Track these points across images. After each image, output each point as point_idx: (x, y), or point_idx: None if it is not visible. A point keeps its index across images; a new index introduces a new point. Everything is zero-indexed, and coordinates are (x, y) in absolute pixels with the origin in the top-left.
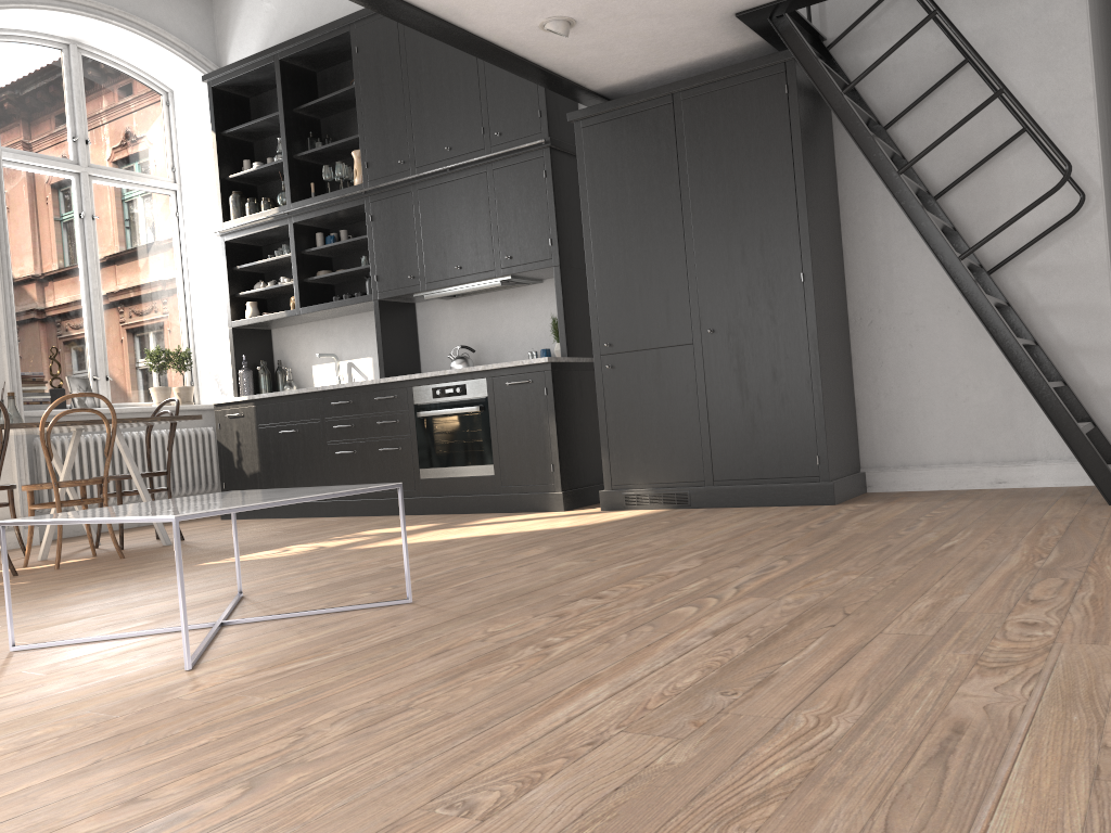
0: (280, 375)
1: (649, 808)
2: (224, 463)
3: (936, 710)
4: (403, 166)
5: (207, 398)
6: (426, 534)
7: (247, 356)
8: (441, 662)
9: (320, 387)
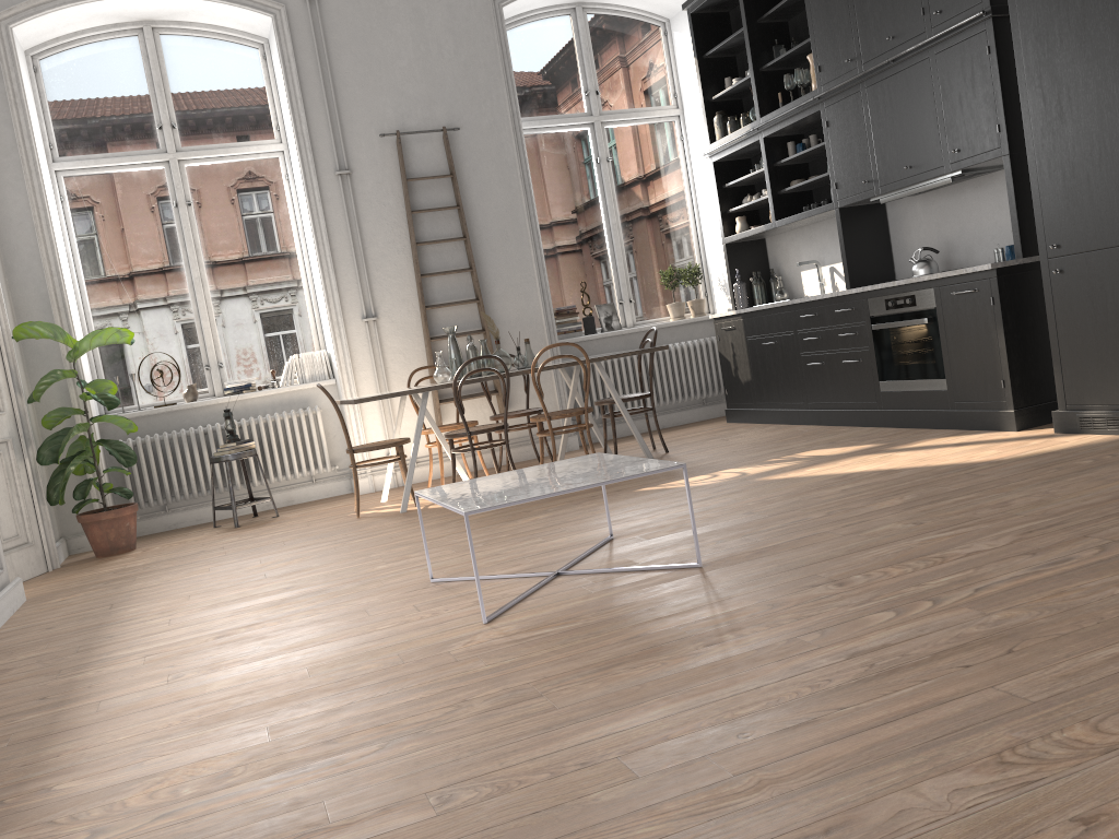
0: (772, 284)
1: (525, 836)
2: (724, 372)
3: (856, 802)
4: (850, 65)
5: (719, 307)
6: (845, 461)
7: (742, 268)
8: (622, 648)
9: (789, 301)
